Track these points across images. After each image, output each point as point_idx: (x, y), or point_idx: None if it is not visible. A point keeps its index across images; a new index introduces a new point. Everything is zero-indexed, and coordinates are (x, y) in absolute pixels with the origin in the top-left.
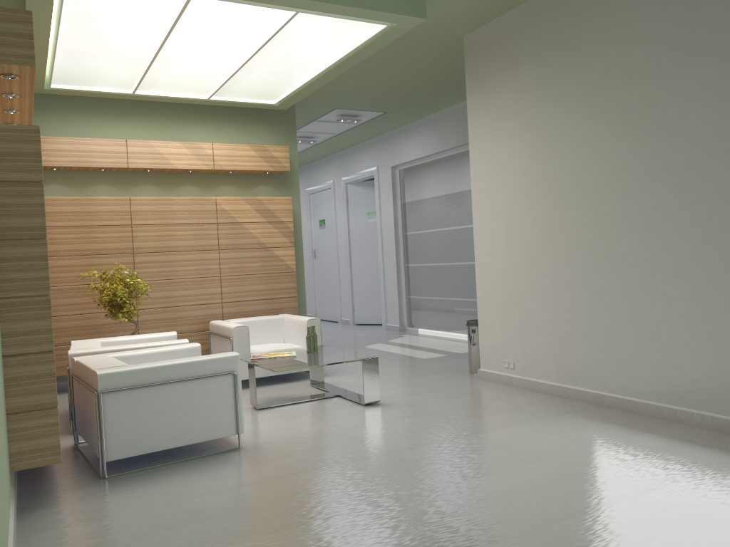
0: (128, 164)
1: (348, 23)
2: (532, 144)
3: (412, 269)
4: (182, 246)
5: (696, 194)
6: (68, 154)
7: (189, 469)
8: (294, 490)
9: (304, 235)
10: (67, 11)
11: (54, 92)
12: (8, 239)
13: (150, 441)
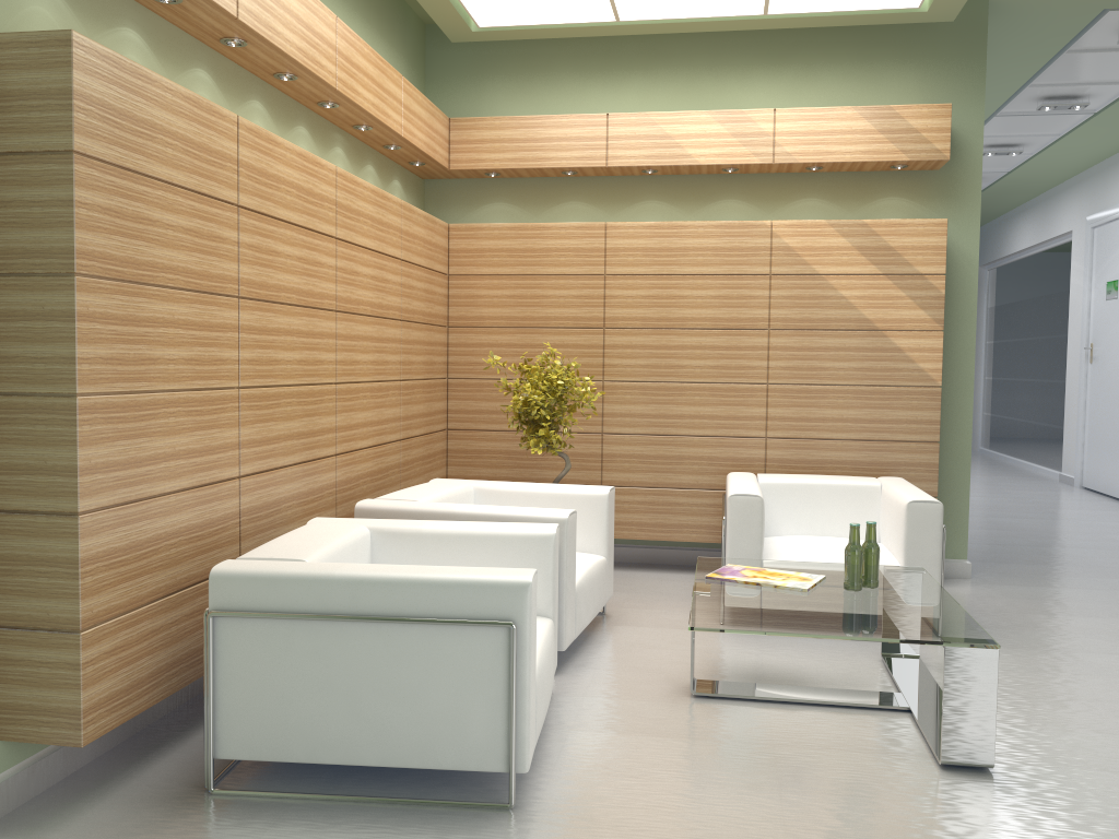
0: (607, 159)
1: None
2: None
3: None
4: (694, 319)
5: None
6: (508, 147)
7: (347, 832)
8: None
9: (1074, 313)
10: None
11: (494, 38)
12: (14, 275)
13: (305, 739)
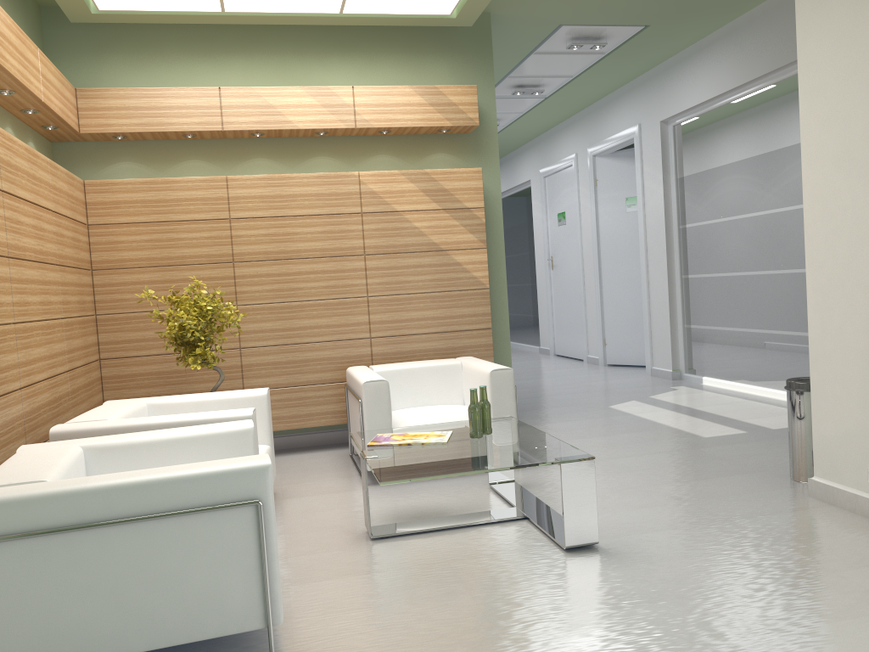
0: (223, 124)
1: None
2: None
3: (693, 283)
4: (307, 251)
5: None
6: (134, 114)
7: None
8: None
9: (537, 236)
10: None
11: (111, 20)
12: None
13: (72, 643)
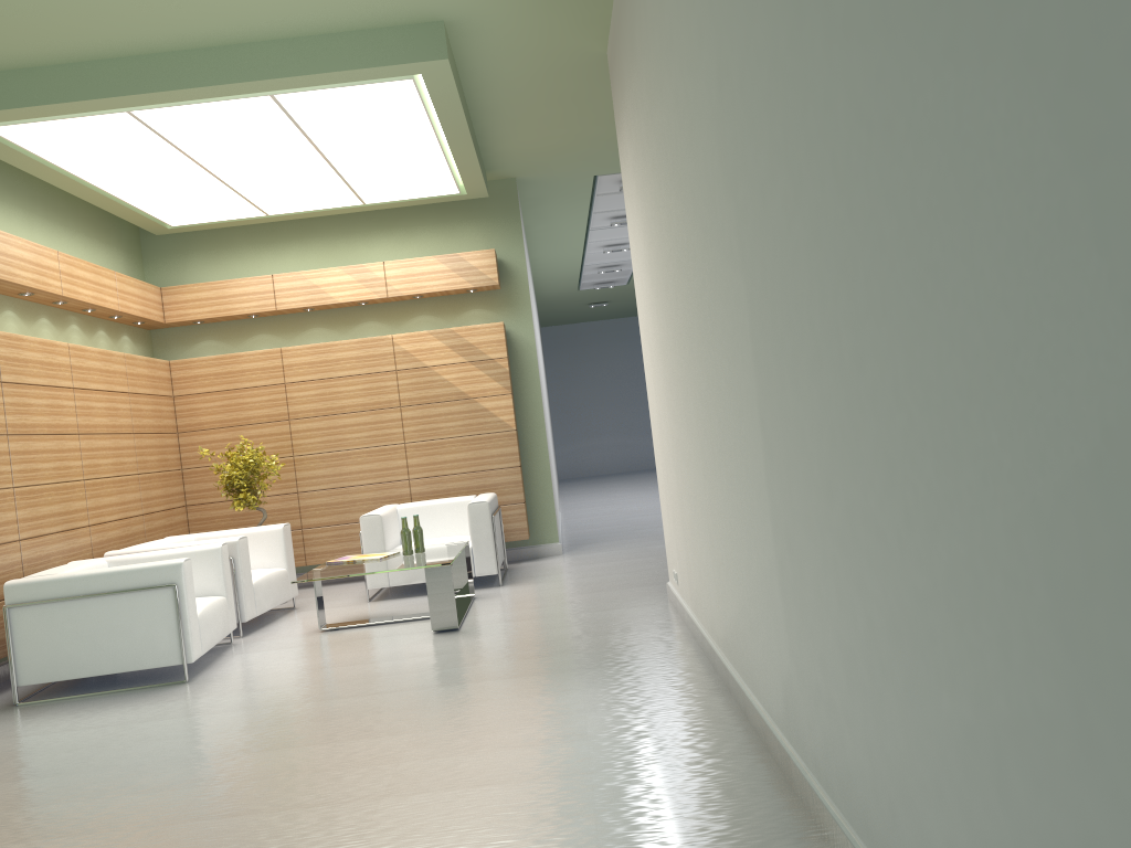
0: (276, 305)
1: (362, 88)
2: (642, 217)
3: None
4: (350, 406)
5: (696, 292)
6: (206, 304)
7: (94, 702)
8: (103, 740)
9: None
10: (50, 155)
11: (186, 230)
12: None
13: (69, 666)
